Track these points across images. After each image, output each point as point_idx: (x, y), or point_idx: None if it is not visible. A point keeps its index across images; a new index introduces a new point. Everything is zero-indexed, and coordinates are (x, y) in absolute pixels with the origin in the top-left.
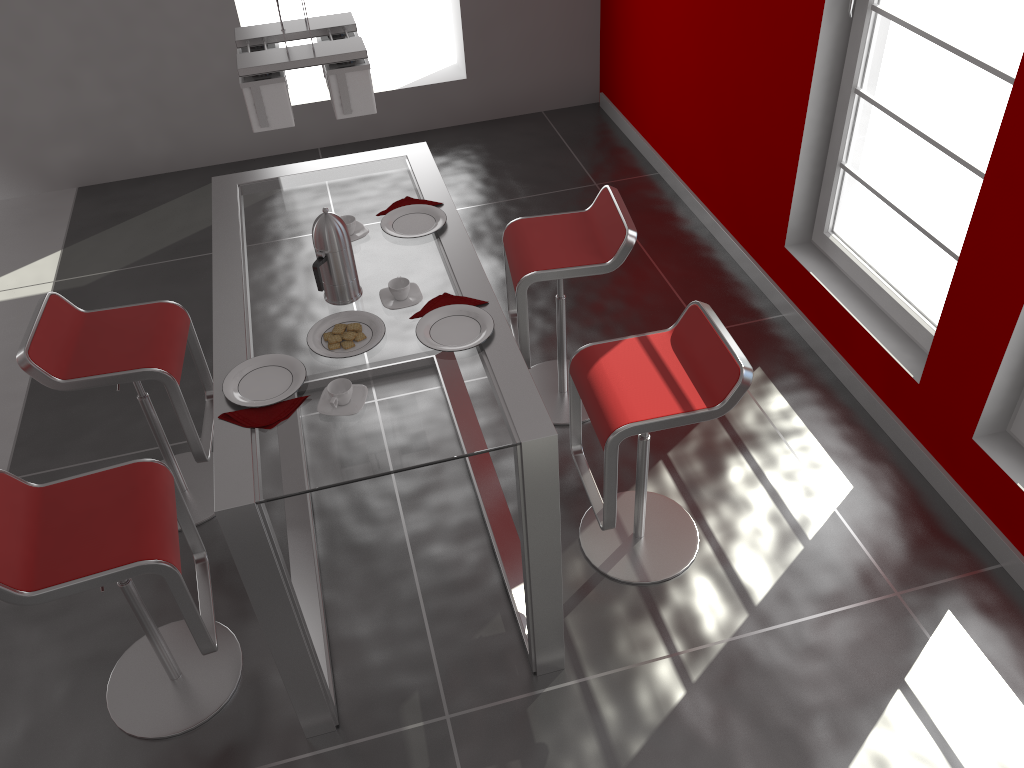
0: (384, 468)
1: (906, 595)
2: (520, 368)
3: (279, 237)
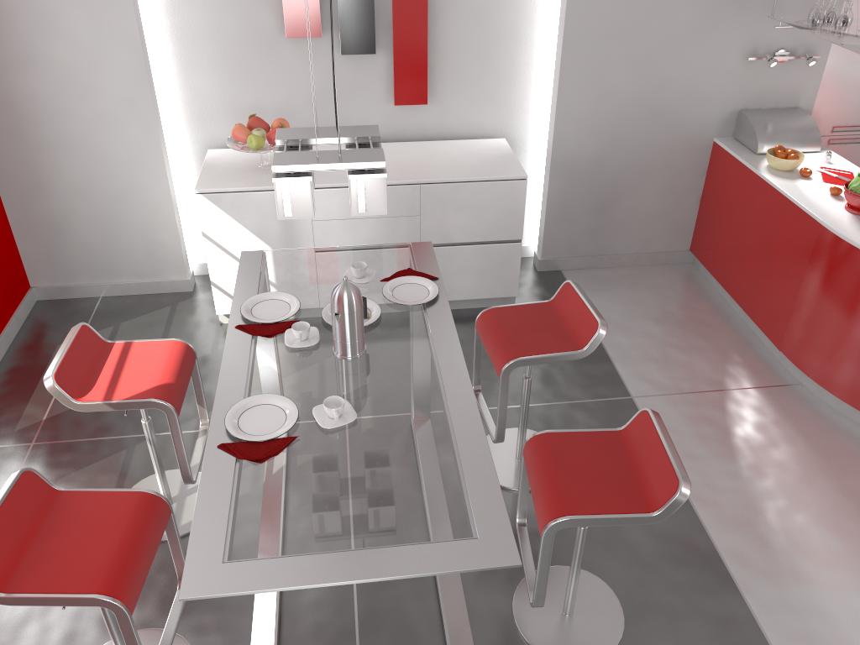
0: (341, 247)
1: (28, 441)
2: (240, 282)
3: (410, 424)
